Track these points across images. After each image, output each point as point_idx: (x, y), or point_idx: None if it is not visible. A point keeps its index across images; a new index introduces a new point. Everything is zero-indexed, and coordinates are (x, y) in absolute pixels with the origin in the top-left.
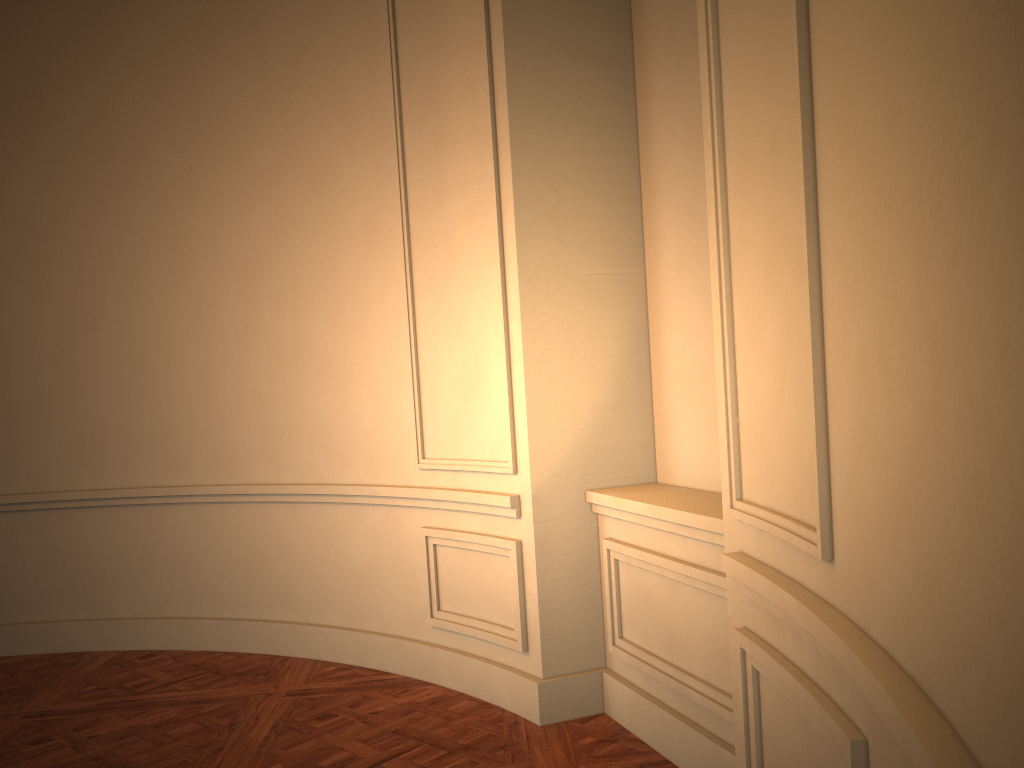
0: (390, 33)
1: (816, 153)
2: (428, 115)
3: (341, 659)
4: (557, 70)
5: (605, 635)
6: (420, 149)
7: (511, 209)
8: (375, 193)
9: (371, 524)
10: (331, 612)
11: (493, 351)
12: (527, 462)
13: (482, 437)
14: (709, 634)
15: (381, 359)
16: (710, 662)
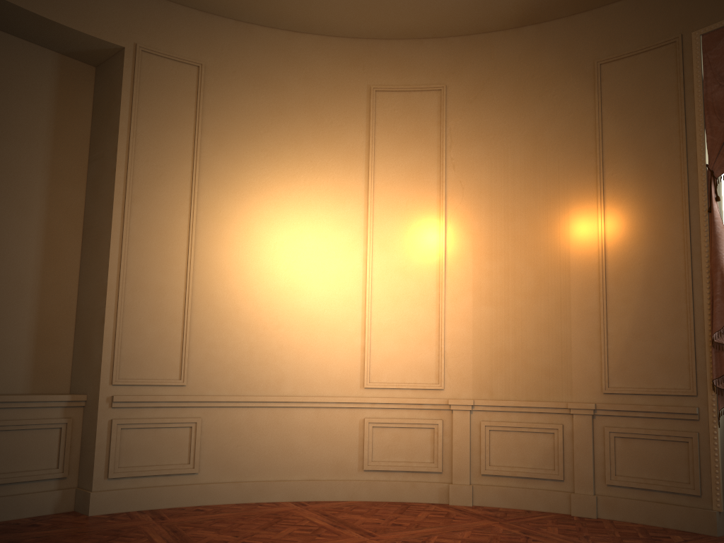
0: None
1: (191, 300)
2: None
3: None
4: None
5: None
6: None
7: None
8: None
9: None
10: None
11: None
12: None
13: None
14: (8, 450)
15: None
16: (6, 462)
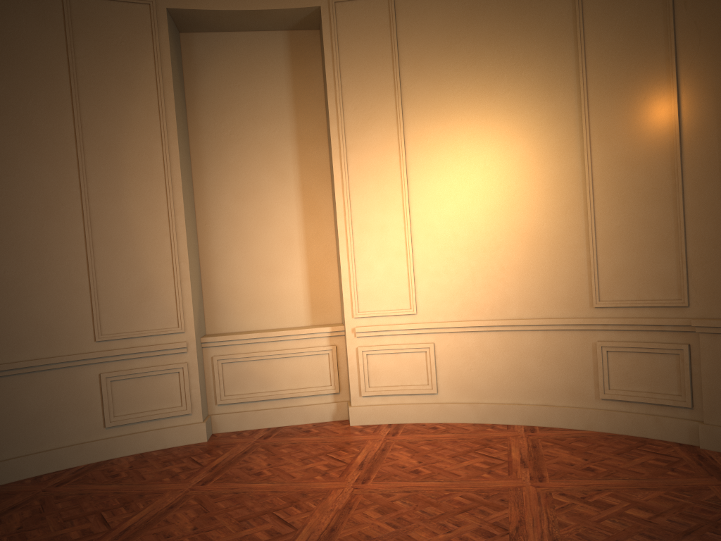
0: (76, 102)
1: (411, 233)
2: (108, 154)
3: (24, 476)
4: (184, 156)
5: (207, 400)
6: (100, 170)
7: (182, 213)
8: (56, 185)
9: (48, 382)
10: (7, 450)
11: (165, 276)
12: (192, 325)
13: (154, 318)
14: (292, 372)
15: (60, 281)
16: (292, 381)
